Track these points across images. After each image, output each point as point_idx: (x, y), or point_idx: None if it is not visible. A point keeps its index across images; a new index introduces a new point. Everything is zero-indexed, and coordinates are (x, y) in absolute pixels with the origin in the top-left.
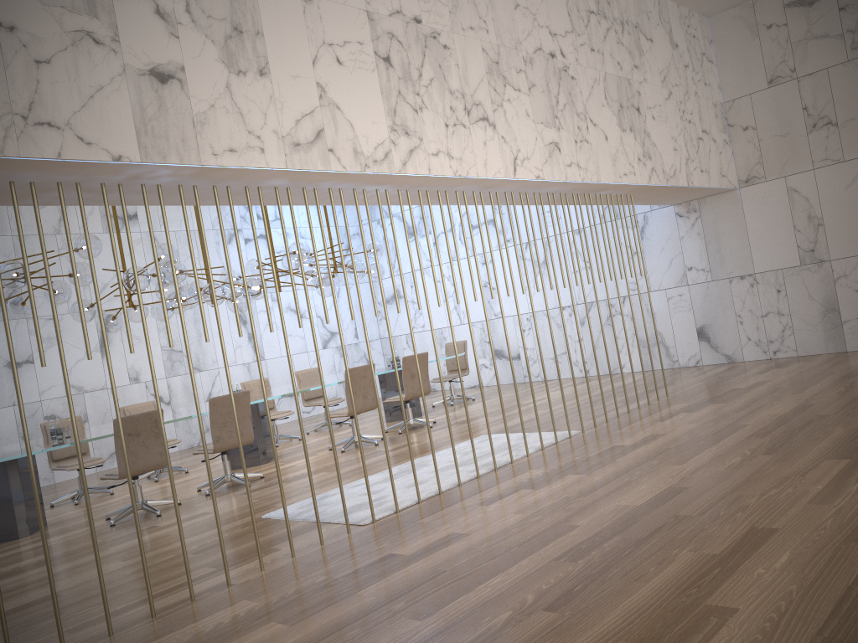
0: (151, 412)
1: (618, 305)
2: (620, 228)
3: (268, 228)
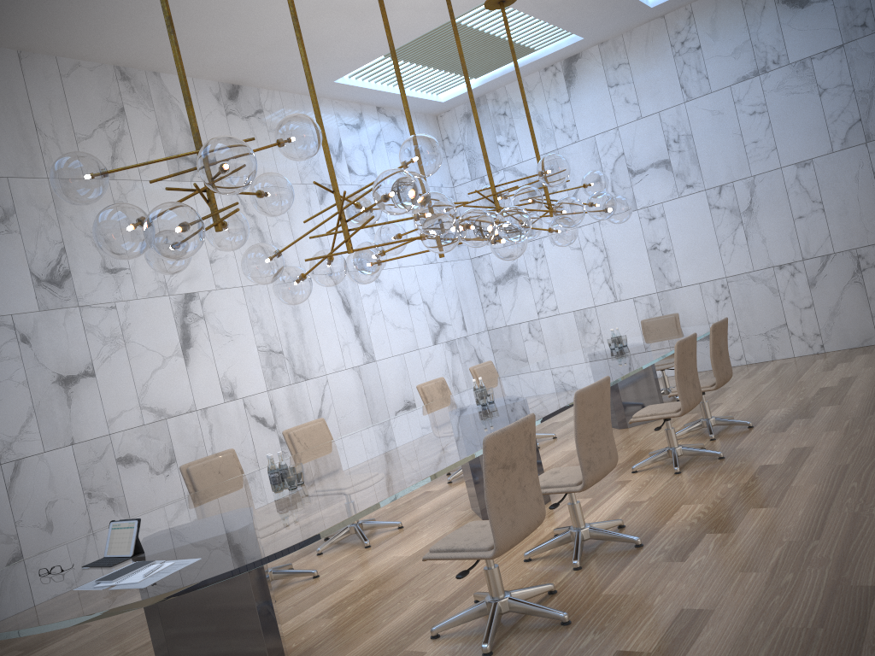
0: (525, 420)
1: (872, 255)
2: (874, 154)
3: (482, 144)
